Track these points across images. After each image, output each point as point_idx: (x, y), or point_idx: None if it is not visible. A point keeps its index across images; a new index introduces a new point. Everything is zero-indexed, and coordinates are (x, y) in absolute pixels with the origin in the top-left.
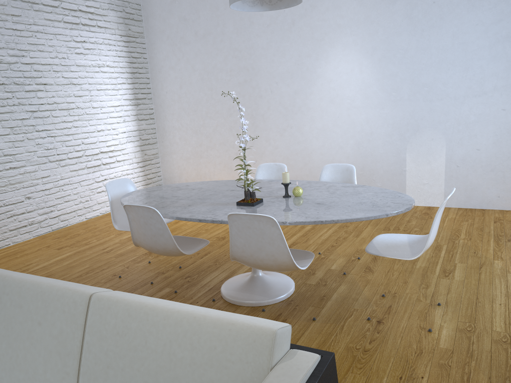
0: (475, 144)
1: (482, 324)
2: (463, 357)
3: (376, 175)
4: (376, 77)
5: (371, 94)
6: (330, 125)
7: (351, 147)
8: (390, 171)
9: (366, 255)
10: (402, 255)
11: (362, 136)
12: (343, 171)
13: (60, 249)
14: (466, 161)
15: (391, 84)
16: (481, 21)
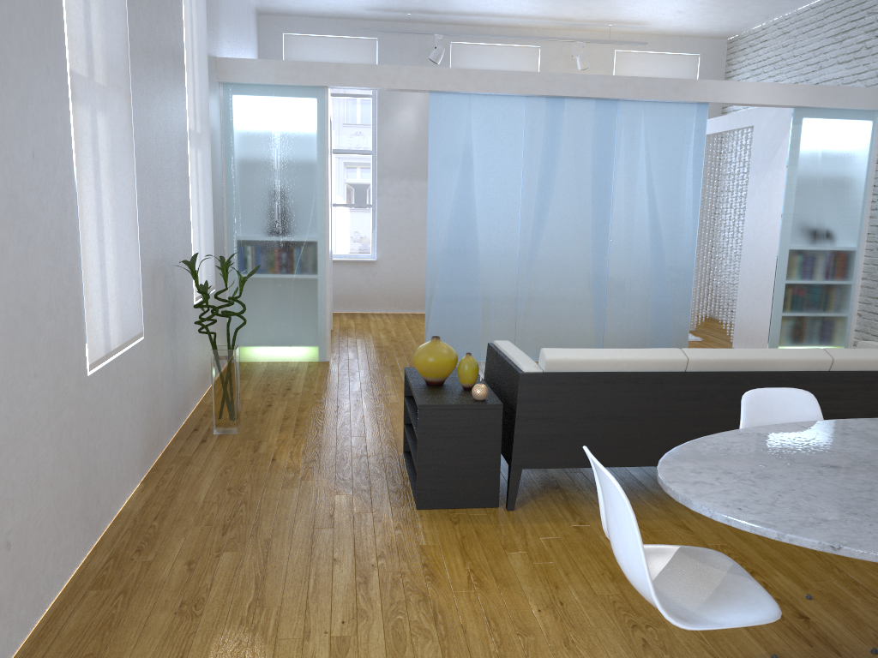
0: None
1: None
2: (508, 652)
3: None
4: None
5: None
6: None
7: None
8: None
9: None
10: (664, 577)
11: None
12: None
13: None
14: None
15: None
16: None
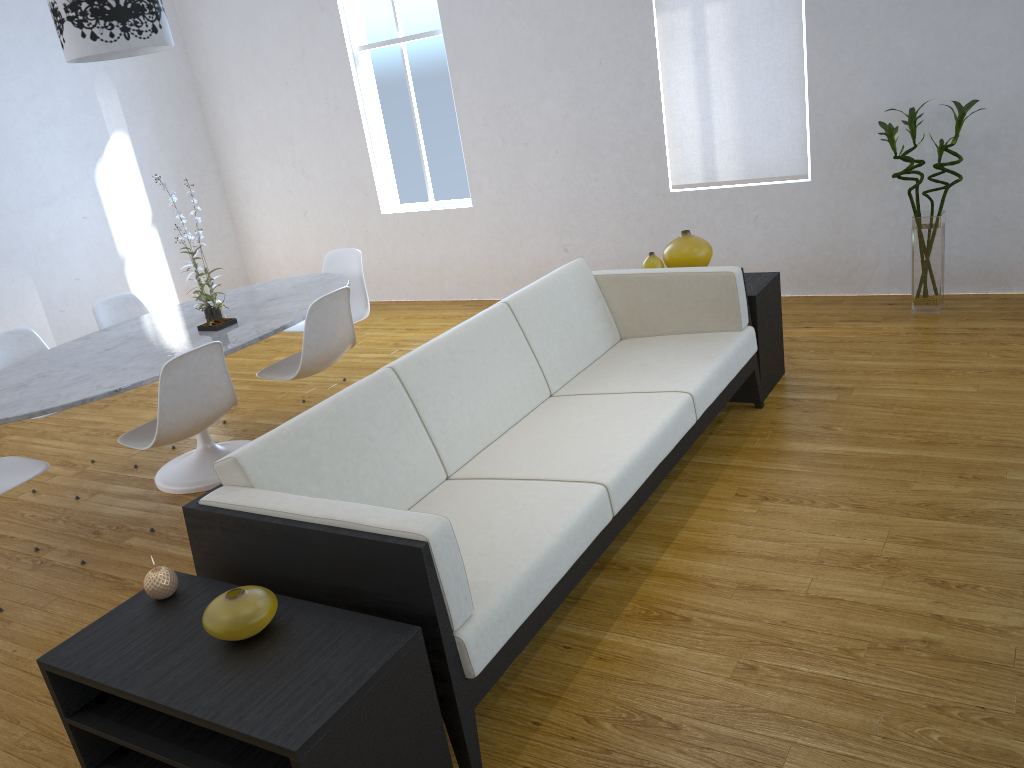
0: (71, 272)
1: None
2: None
3: None
4: None
5: None
6: None
7: None
8: None
9: None
10: None
11: None
12: (123, 304)
13: None
14: (70, 300)
15: None
16: (11, 95)
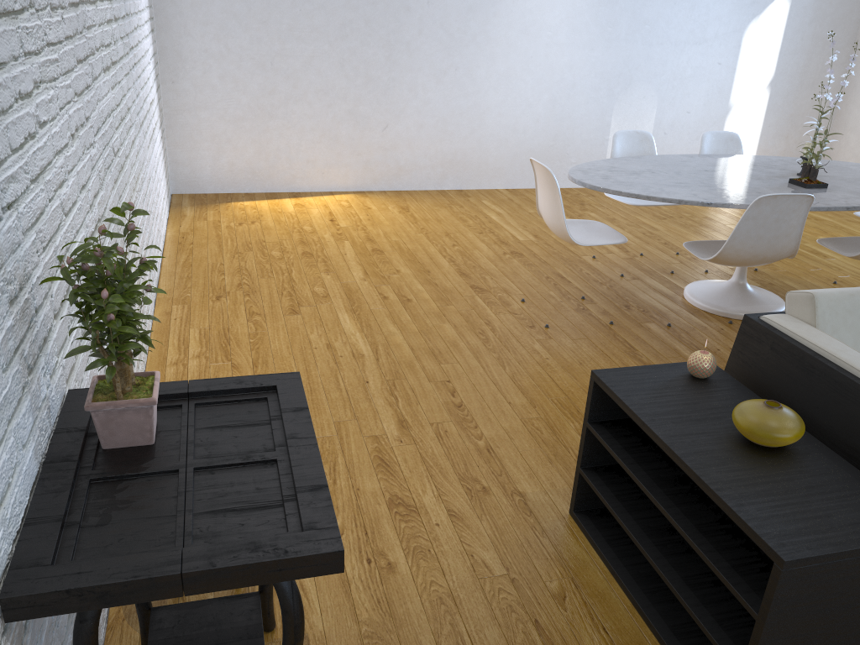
0: (686, 105)
1: None
2: None
3: (571, 147)
4: (590, 1)
5: (581, 26)
6: (517, 69)
7: (543, 105)
8: (590, 141)
9: None
10: None
11: (560, 90)
12: (726, 141)
13: (297, 312)
14: (674, 127)
15: (608, 15)
16: None
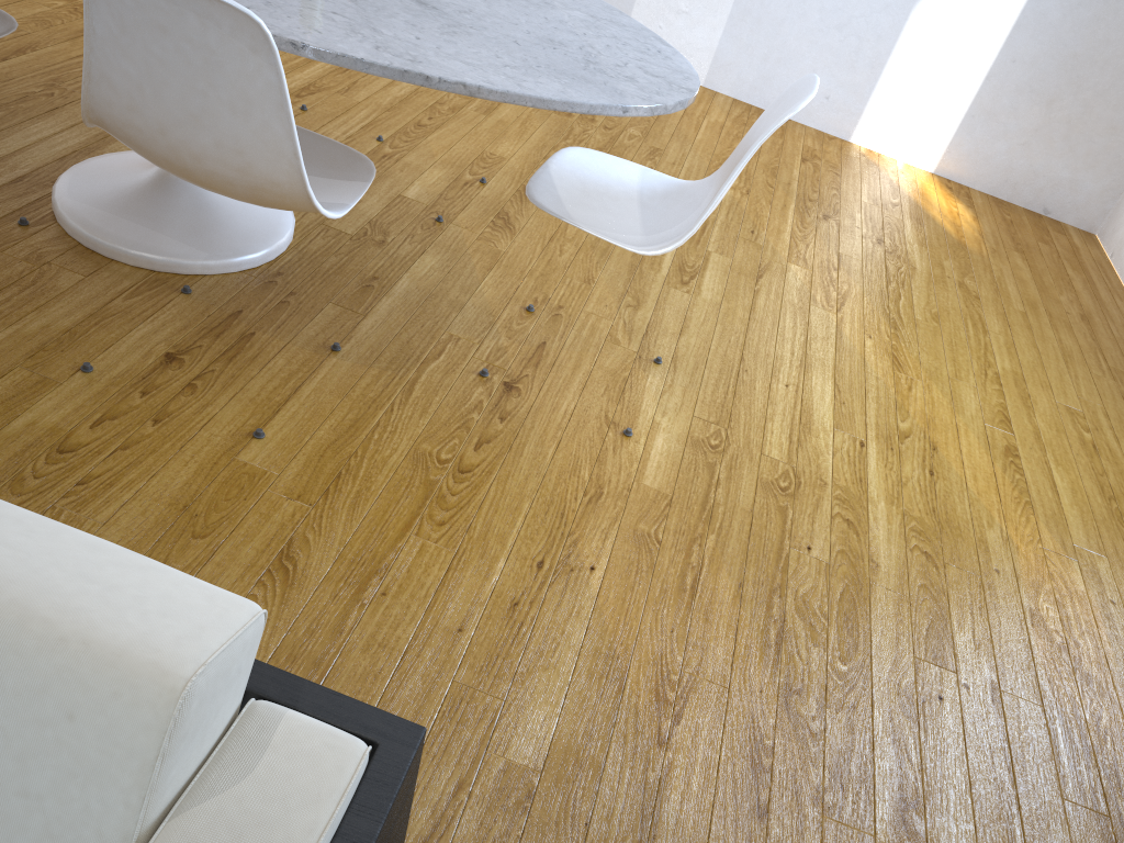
0: None
1: (743, 435)
2: (691, 521)
3: None
4: None
5: None
6: None
7: None
8: None
9: (503, 177)
10: (620, 231)
11: None
12: None
13: None
14: None
15: None
16: None
